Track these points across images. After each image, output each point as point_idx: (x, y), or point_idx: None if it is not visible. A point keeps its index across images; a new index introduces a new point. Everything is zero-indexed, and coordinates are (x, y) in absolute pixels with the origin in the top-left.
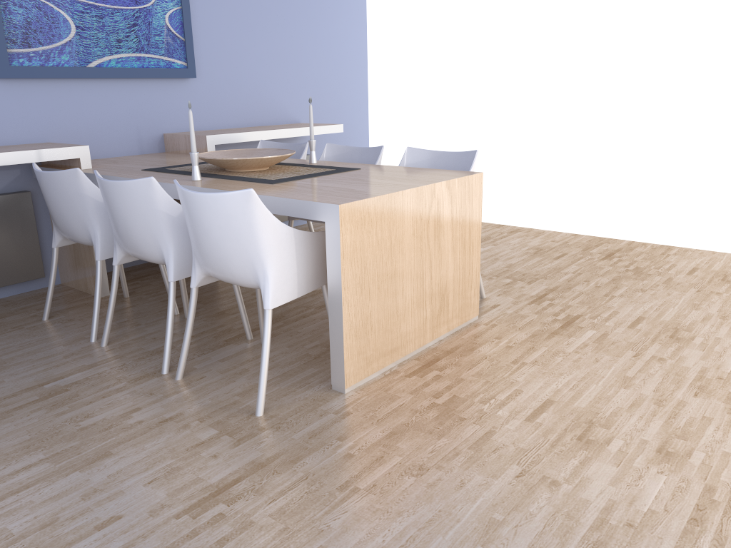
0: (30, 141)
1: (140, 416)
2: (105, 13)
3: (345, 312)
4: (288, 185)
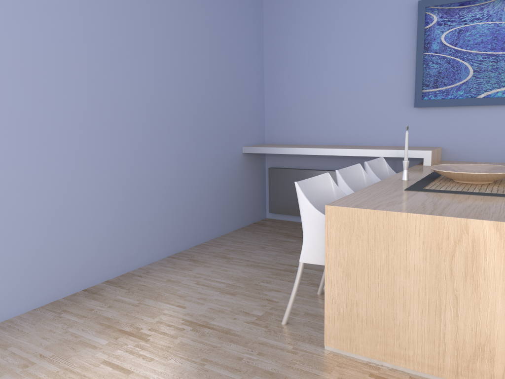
0: (429, 145)
1: (271, 293)
2: (500, 59)
3: (328, 287)
4: (403, 192)
